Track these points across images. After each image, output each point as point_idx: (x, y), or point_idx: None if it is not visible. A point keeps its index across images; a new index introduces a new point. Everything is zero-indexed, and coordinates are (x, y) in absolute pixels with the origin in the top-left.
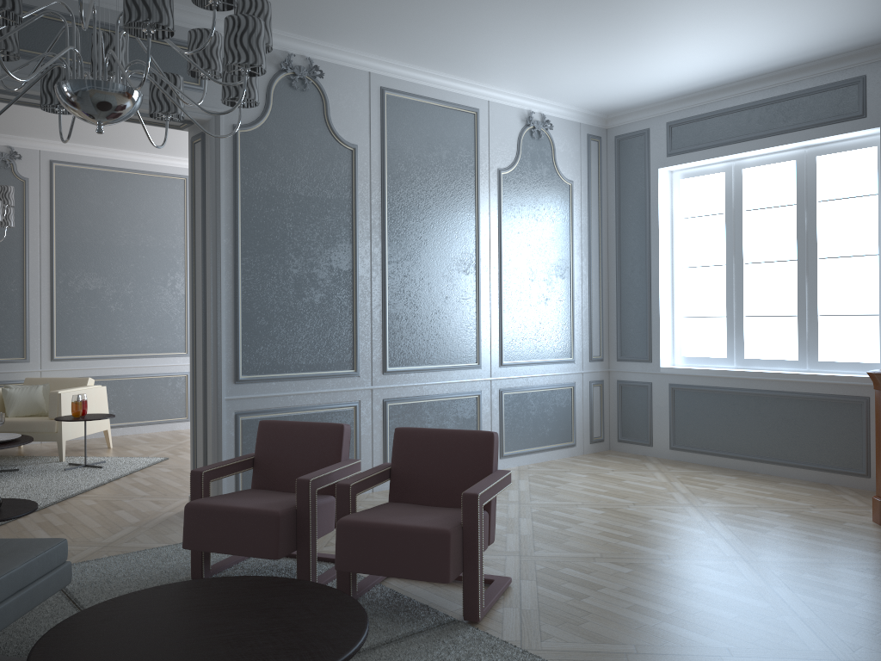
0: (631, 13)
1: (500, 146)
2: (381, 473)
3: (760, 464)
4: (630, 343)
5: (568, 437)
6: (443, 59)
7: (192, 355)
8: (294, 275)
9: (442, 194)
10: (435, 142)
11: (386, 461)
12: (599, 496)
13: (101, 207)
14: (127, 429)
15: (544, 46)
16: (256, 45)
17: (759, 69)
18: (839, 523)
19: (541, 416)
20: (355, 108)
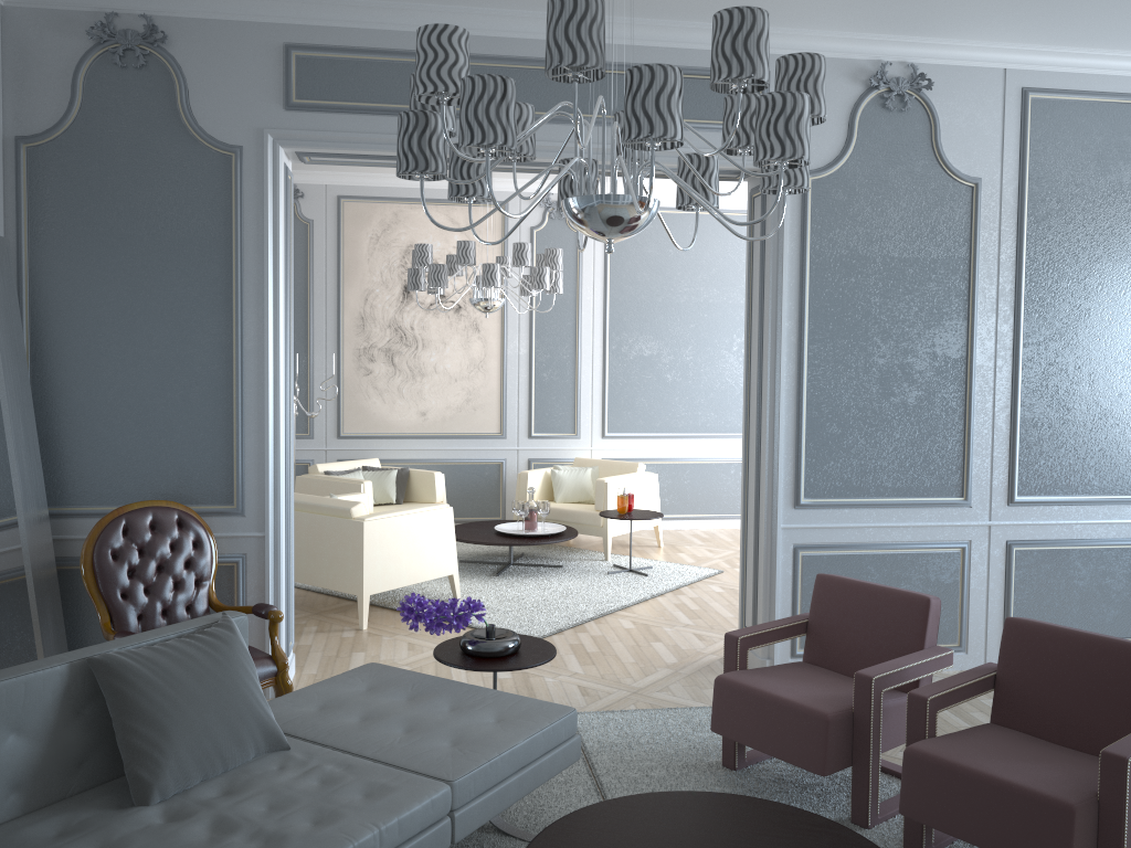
0: None
1: None
2: (979, 682)
3: None
4: None
5: None
6: (1129, 34)
7: (743, 467)
8: (879, 367)
9: (1120, 239)
10: (1112, 159)
11: None
12: None
13: (658, 257)
14: (682, 522)
15: None
16: (796, 130)
17: None
18: None
19: None
20: (980, 124)
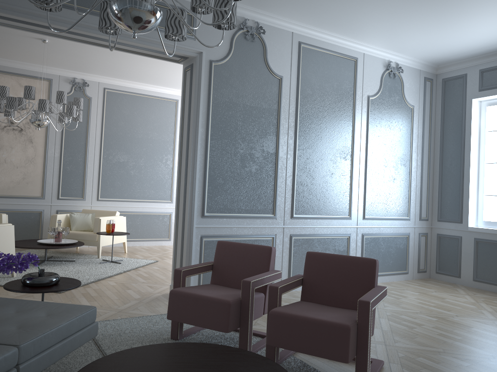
0: None
1: (369, 81)
2: (297, 281)
3: None
4: (447, 210)
5: (403, 267)
6: (339, 24)
7: (177, 199)
8: (241, 154)
9: (332, 109)
10: (330, 77)
11: (290, 273)
12: (430, 308)
13: (129, 115)
14: (136, 242)
15: (406, 15)
16: None
17: None
18: None
19: (387, 252)
20: (283, 53)
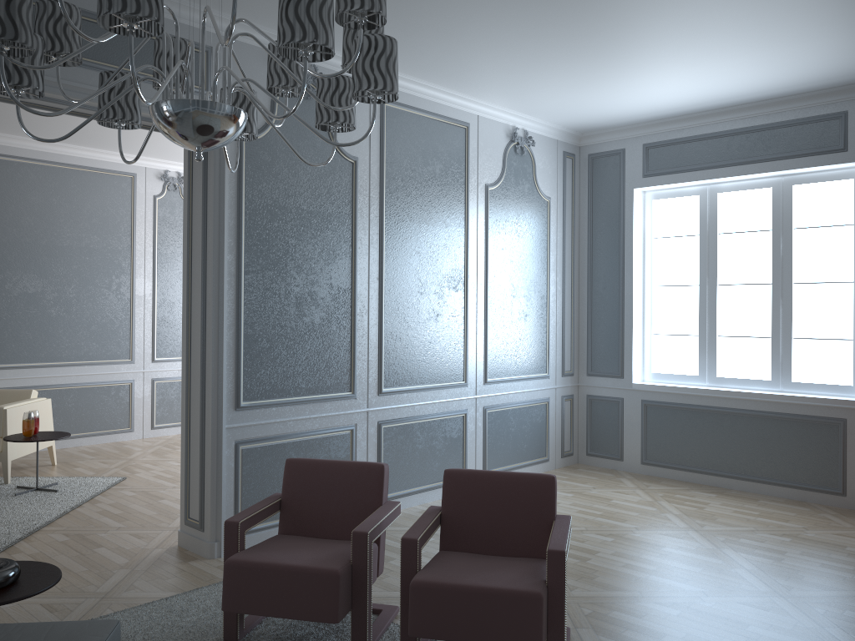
0: (650, 40)
1: (487, 162)
2: (435, 521)
3: (735, 480)
4: (601, 359)
5: (542, 452)
6: (445, 73)
7: (186, 379)
8: (296, 294)
9: (435, 210)
10: (430, 156)
11: None
12: (597, 519)
13: (42, 205)
14: (67, 441)
15: (551, 66)
16: (393, 70)
17: (744, 98)
18: (841, 548)
19: (520, 432)
20: (356, 118)
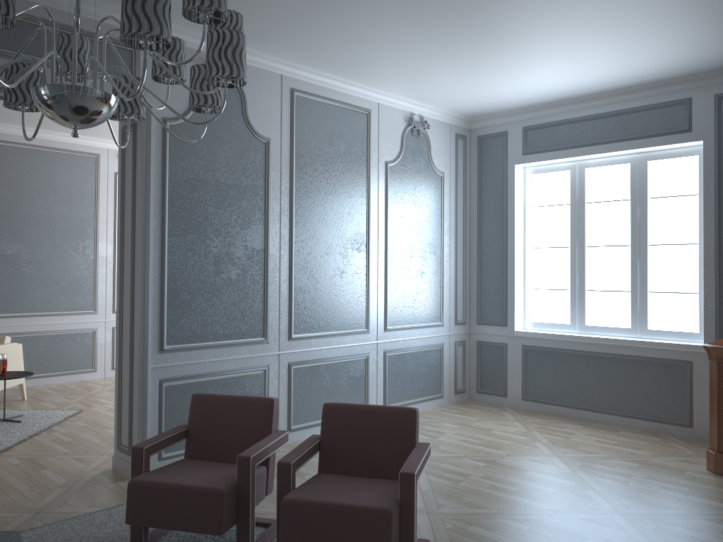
0: (515, 37)
1: (387, 142)
2: (313, 447)
3: (600, 414)
4: (488, 310)
5: (437, 390)
6: (346, 67)
7: (118, 326)
8: (214, 254)
9: (340, 183)
10: (335, 137)
11: (290, 418)
12: (476, 447)
13: (18, 180)
14: (39, 380)
15: (435, 60)
16: (239, 58)
17: (604, 87)
18: (681, 472)
19: (417, 372)
20: (269, 105)
